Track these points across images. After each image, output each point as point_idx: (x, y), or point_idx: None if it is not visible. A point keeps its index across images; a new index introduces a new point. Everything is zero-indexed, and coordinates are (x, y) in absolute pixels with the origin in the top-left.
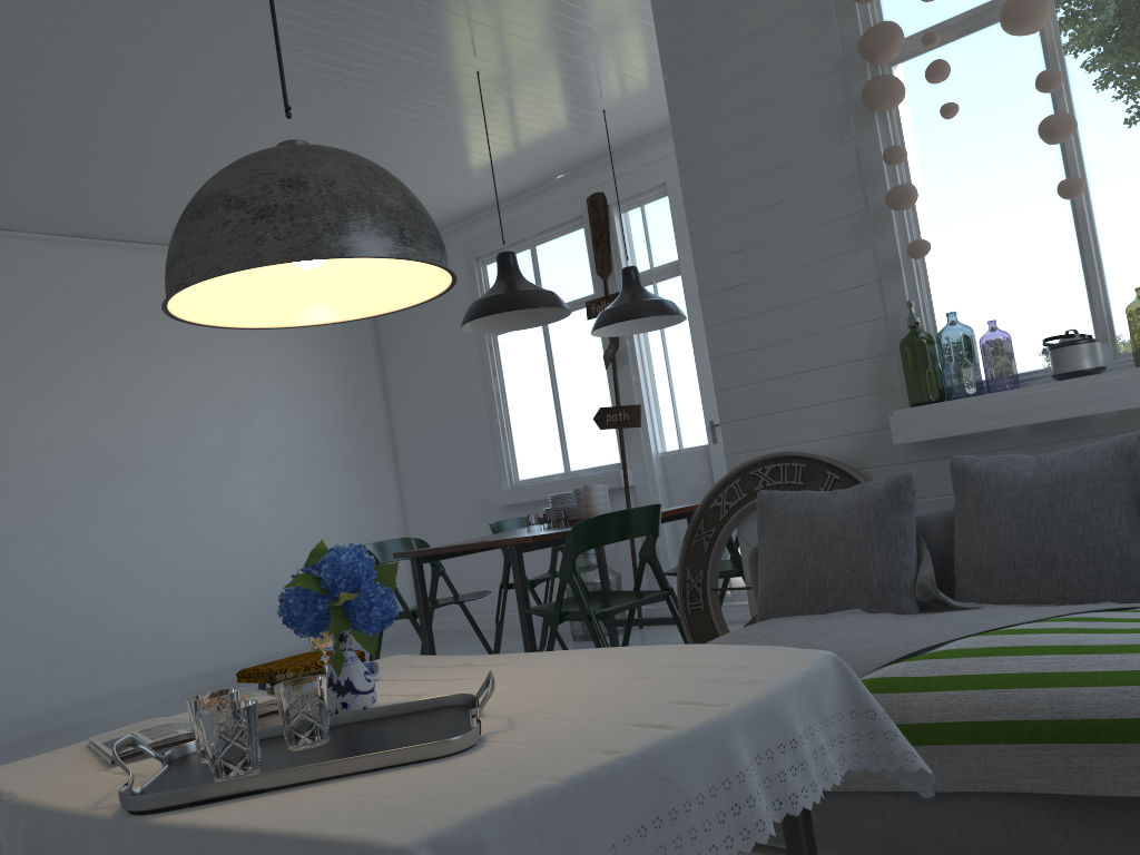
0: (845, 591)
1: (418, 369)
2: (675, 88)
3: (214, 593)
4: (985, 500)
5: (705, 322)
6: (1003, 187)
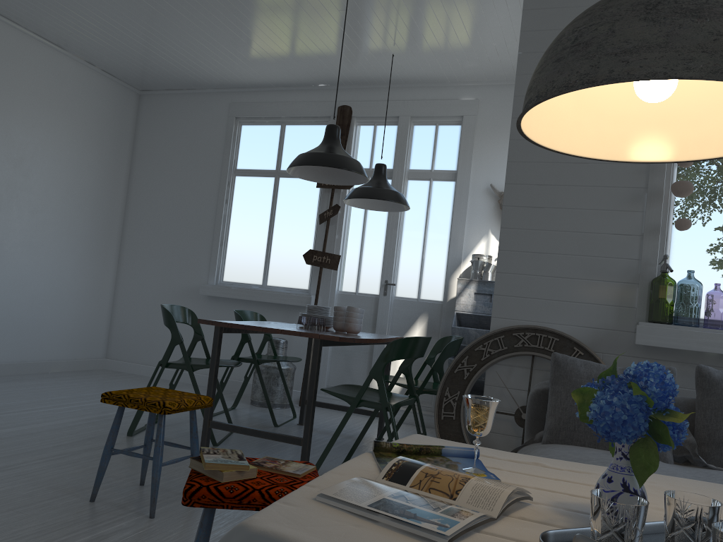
0: None
1: (162, 179)
2: (525, 62)
3: None
4: None
5: (503, 223)
6: None
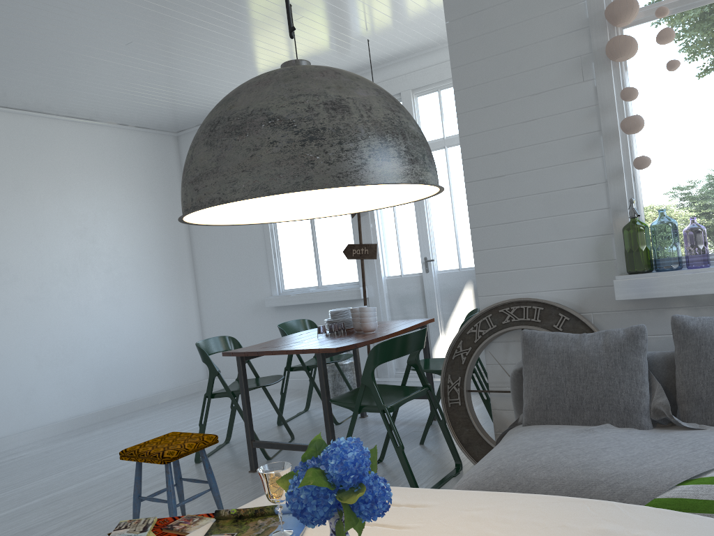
0: (598, 410)
1: None
2: (454, 30)
3: (67, 365)
4: (704, 350)
5: (468, 201)
6: (702, 123)
